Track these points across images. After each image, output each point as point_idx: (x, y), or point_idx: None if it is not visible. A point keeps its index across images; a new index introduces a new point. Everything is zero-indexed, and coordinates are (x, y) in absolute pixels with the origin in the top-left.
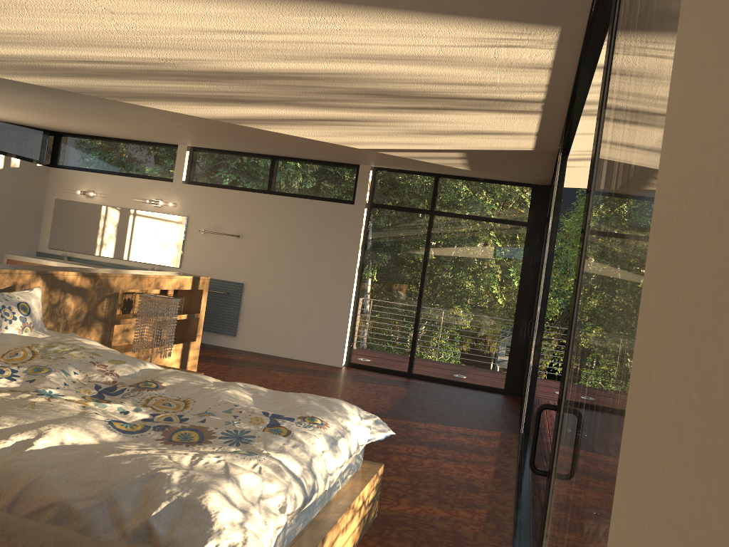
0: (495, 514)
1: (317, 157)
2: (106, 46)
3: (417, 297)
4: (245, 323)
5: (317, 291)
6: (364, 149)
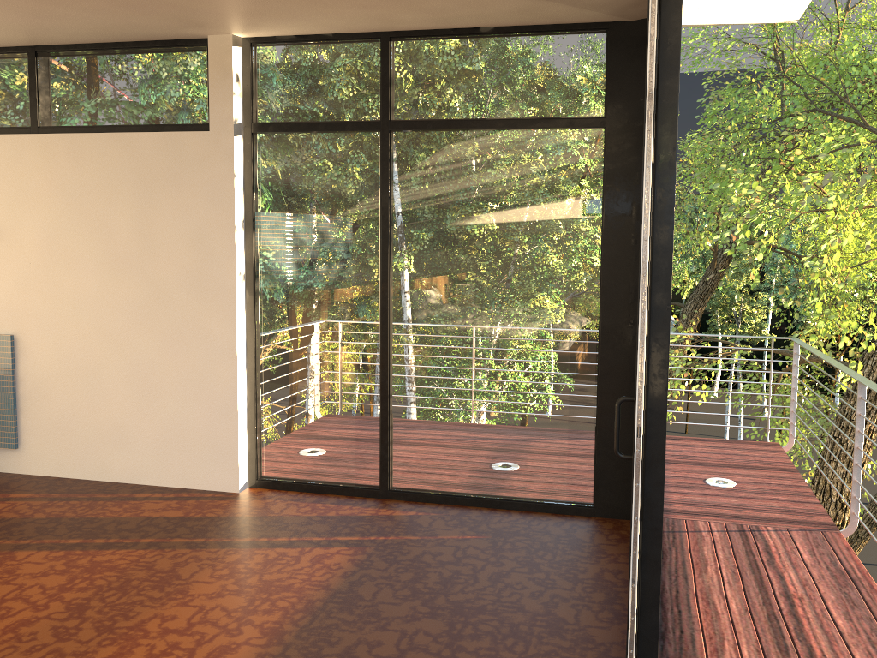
0: None
1: (74, 19)
2: None
3: (378, 322)
4: (31, 418)
5: (164, 335)
6: None
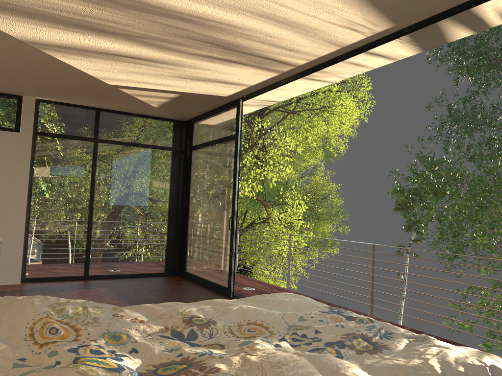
0: None
1: None
2: None
3: (88, 211)
4: None
5: None
6: (112, 85)
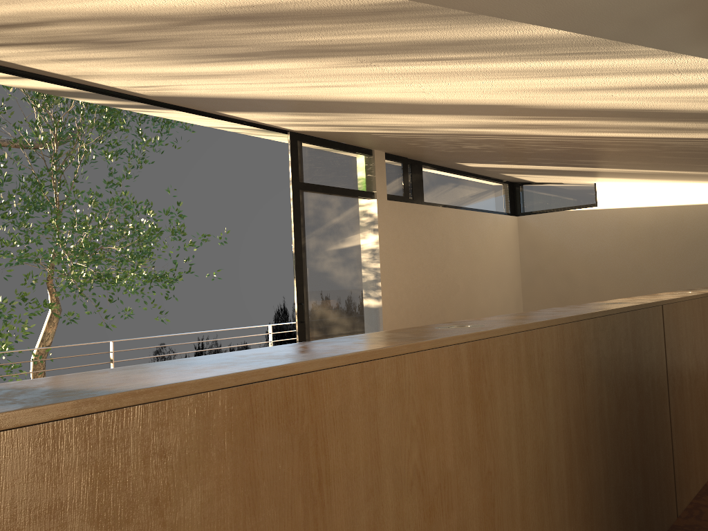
0: None
1: None
2: (428, 73)
3: None
4: None
5: None
6: None
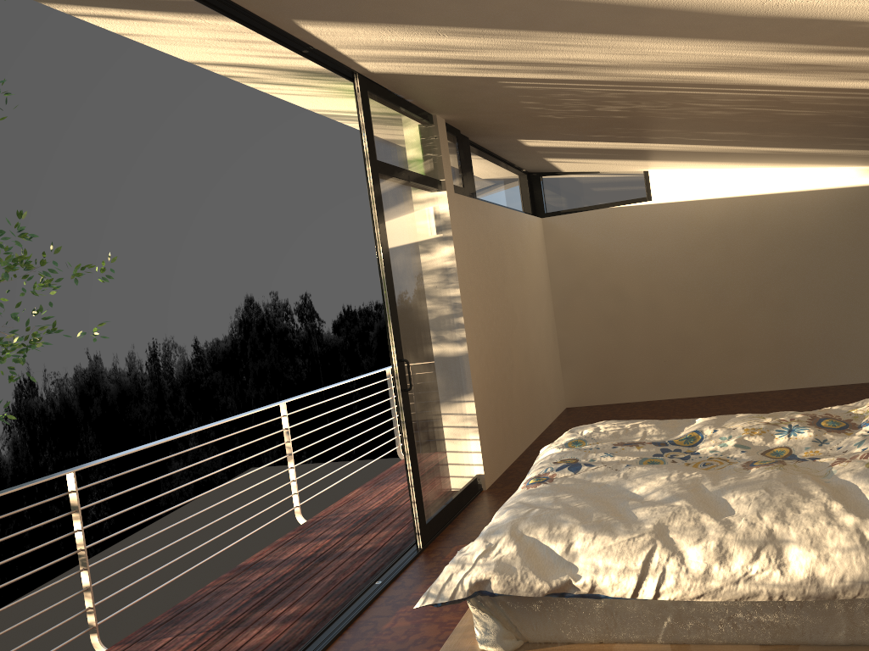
0: None
1: None
2: None
3: None
4: None
5: None
6: None
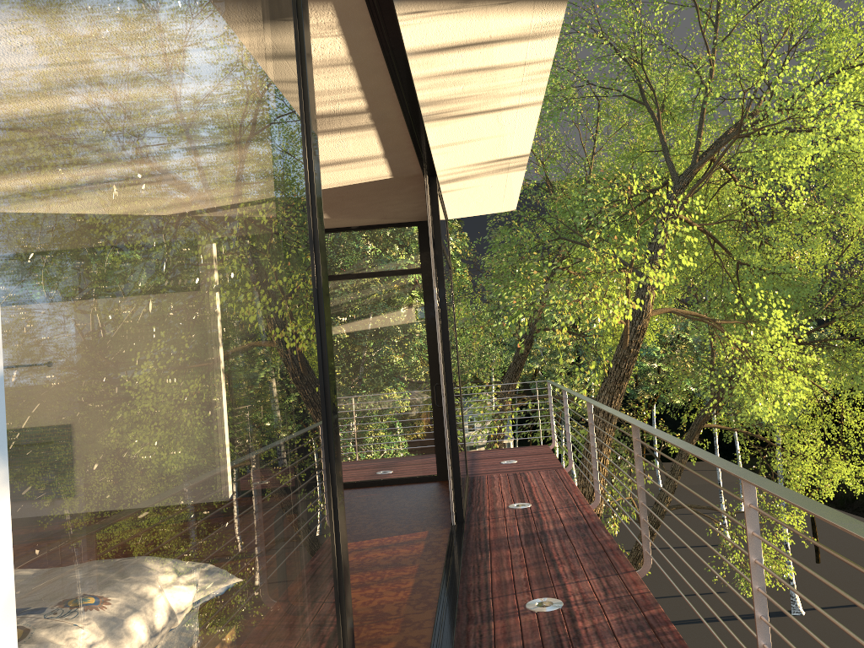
0: (407, 645)
1: None
2: None
3: None
4: None
5: None
6: None
